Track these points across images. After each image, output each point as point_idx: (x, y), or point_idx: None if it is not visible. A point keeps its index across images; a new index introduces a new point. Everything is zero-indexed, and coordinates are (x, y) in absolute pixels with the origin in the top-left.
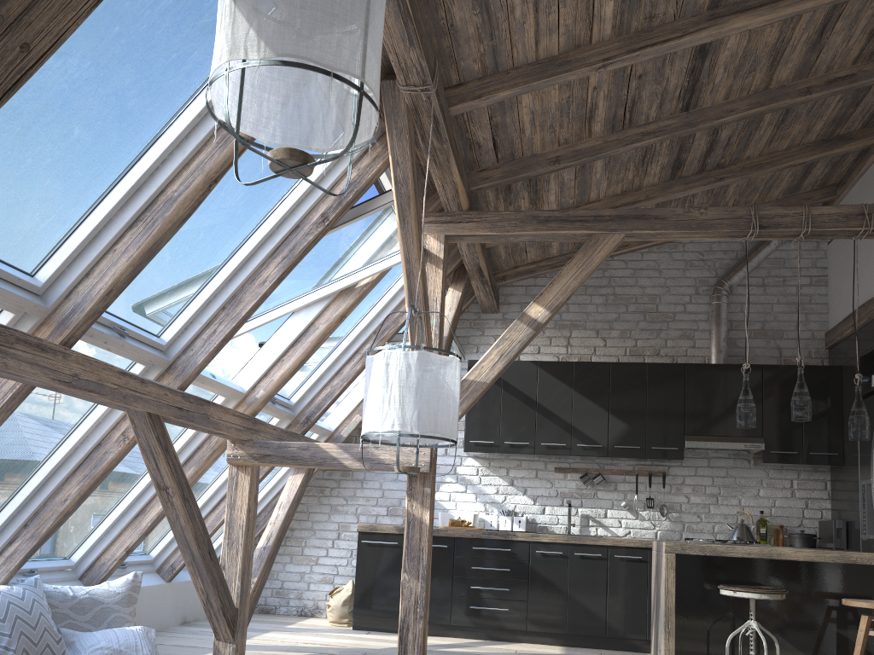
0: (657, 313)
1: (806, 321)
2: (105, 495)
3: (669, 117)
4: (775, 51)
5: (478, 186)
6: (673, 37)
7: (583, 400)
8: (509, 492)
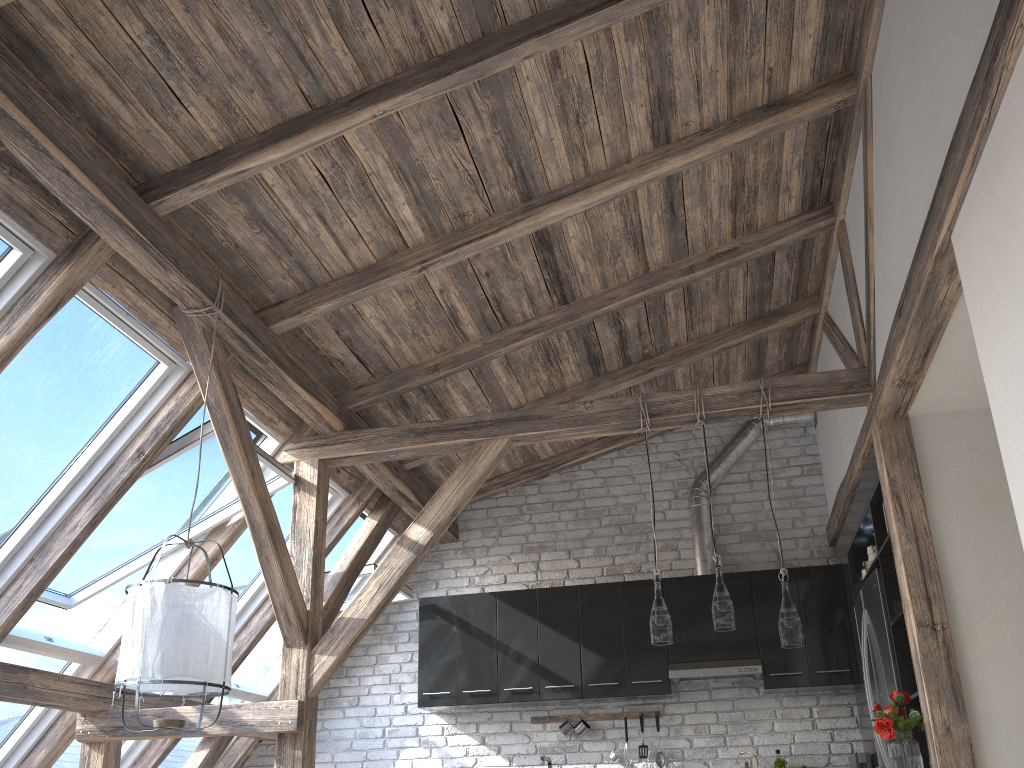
0: (634, 524)
1: (803, 516)
2: None
3: (549, 311)
4: (631, 234)
5: (355, 404)
6: (490, 232)
7: (550, 632)
8: (481, 752)
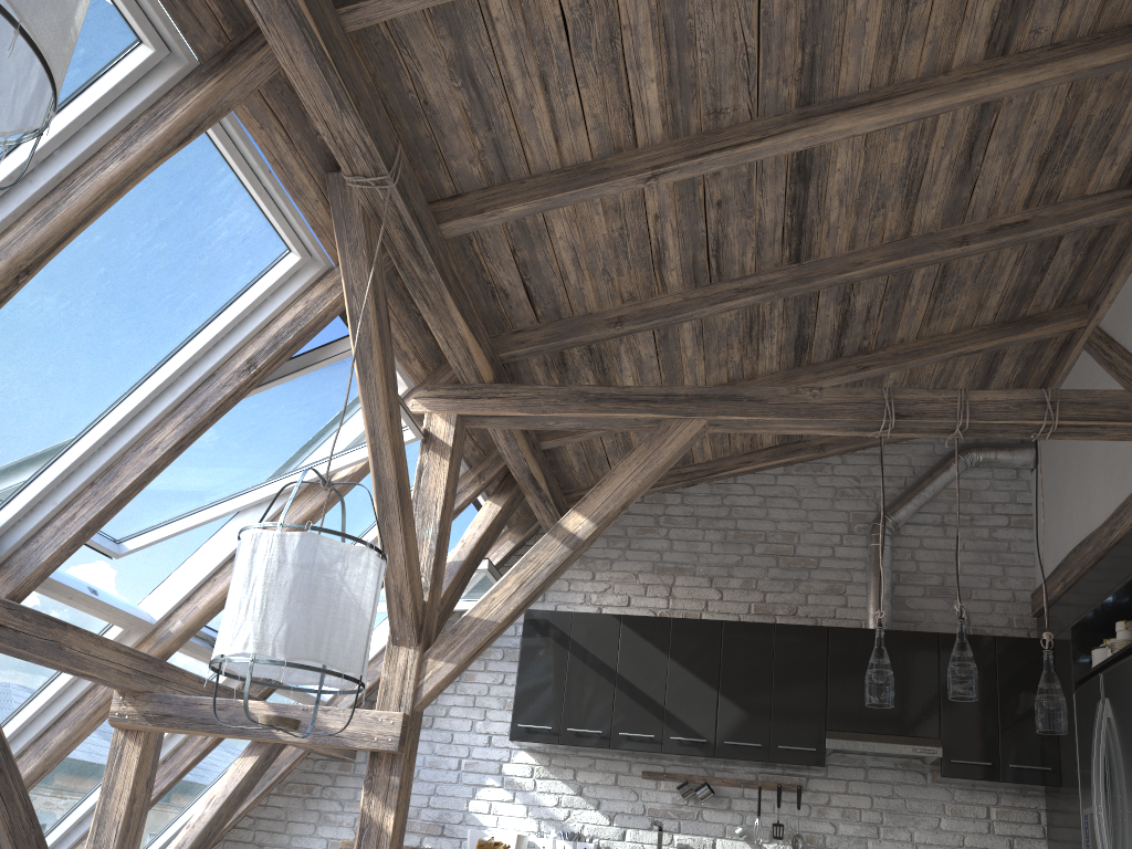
0: (795, 557)
1: (1003, 576)
2: None
3: (774, 269)
4: (908, 179)
5: (510, 352)
6: (749, 140)
7: (682, 672)
8: (576, 805)
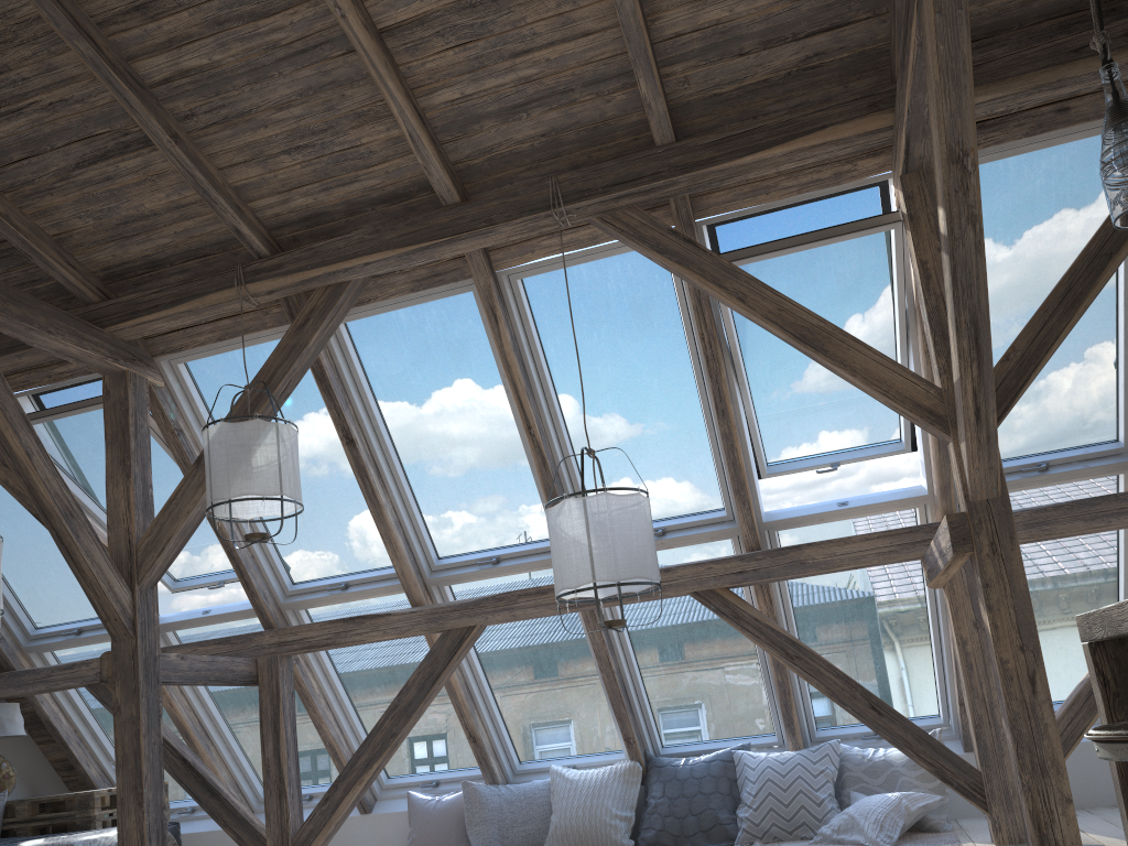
0: None
1: None
2: (891, 648)
3: None
4: None
5: (895, 67)
6: None
7: None
8: None
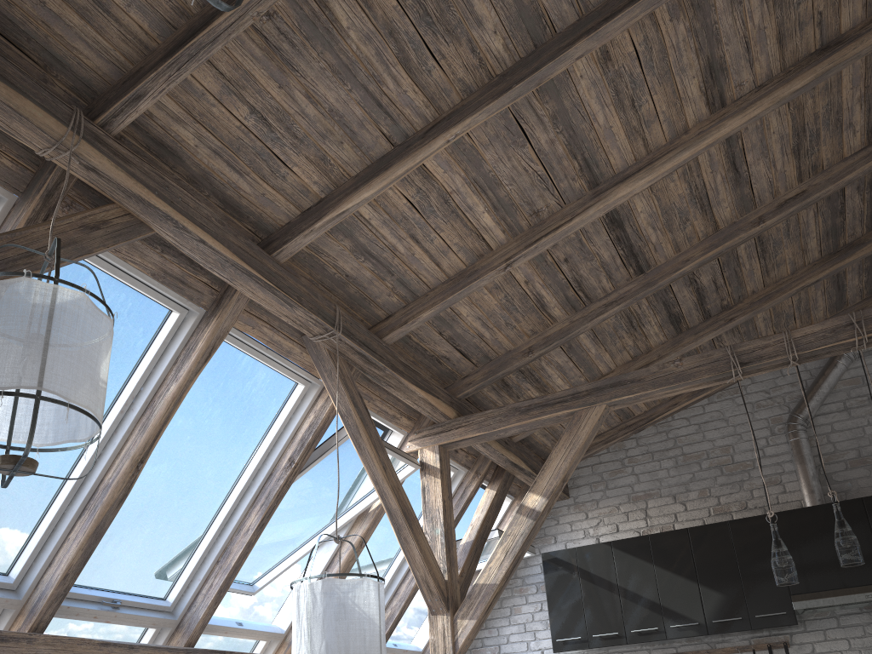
0: (734, 464)
1: None
2: None
3: (627, 282)
4: (697, 198)
5: (463, 392)
6: (564, 222)
7: (667, 574)
8: None
